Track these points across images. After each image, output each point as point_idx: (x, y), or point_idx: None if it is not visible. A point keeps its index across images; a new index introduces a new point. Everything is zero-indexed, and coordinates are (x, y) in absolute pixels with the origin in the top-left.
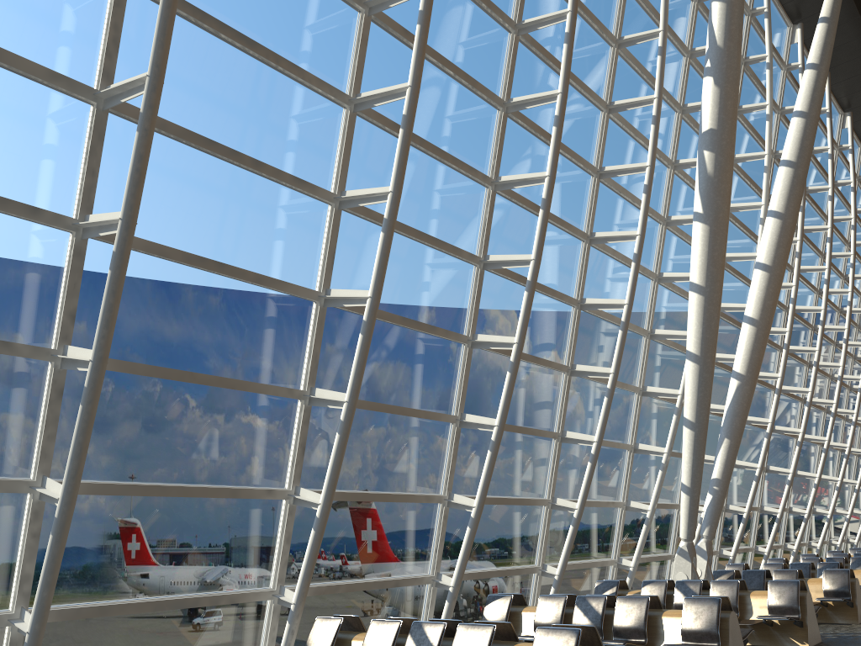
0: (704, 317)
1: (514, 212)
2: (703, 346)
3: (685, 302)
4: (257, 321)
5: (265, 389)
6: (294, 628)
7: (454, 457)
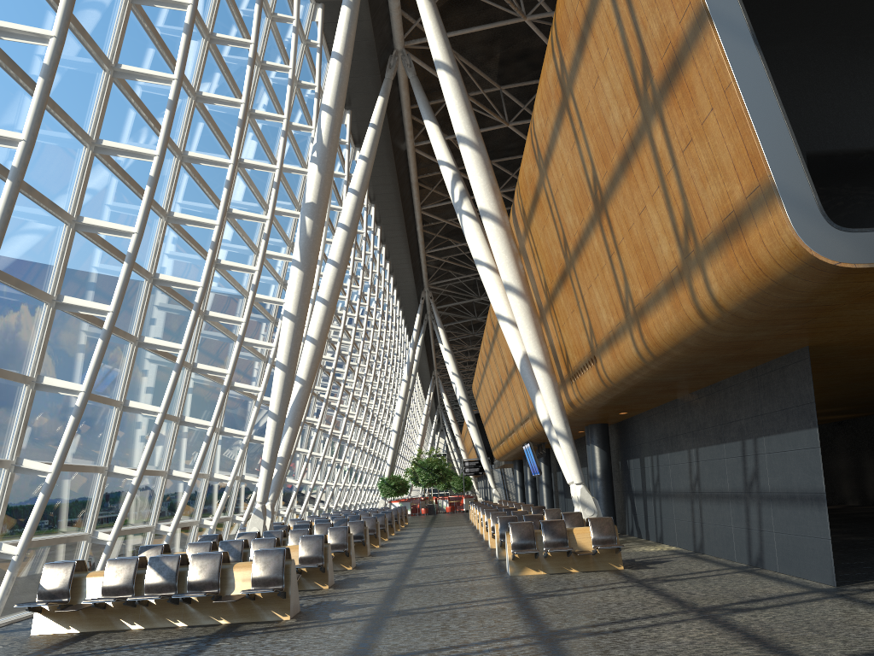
0: (293, 338)
1: (174, 238)
2: (290, 359)
3: (261, 316)
4: (9, 318)
5: (9, 375)
6: (15, 575)
7: (116, 435)
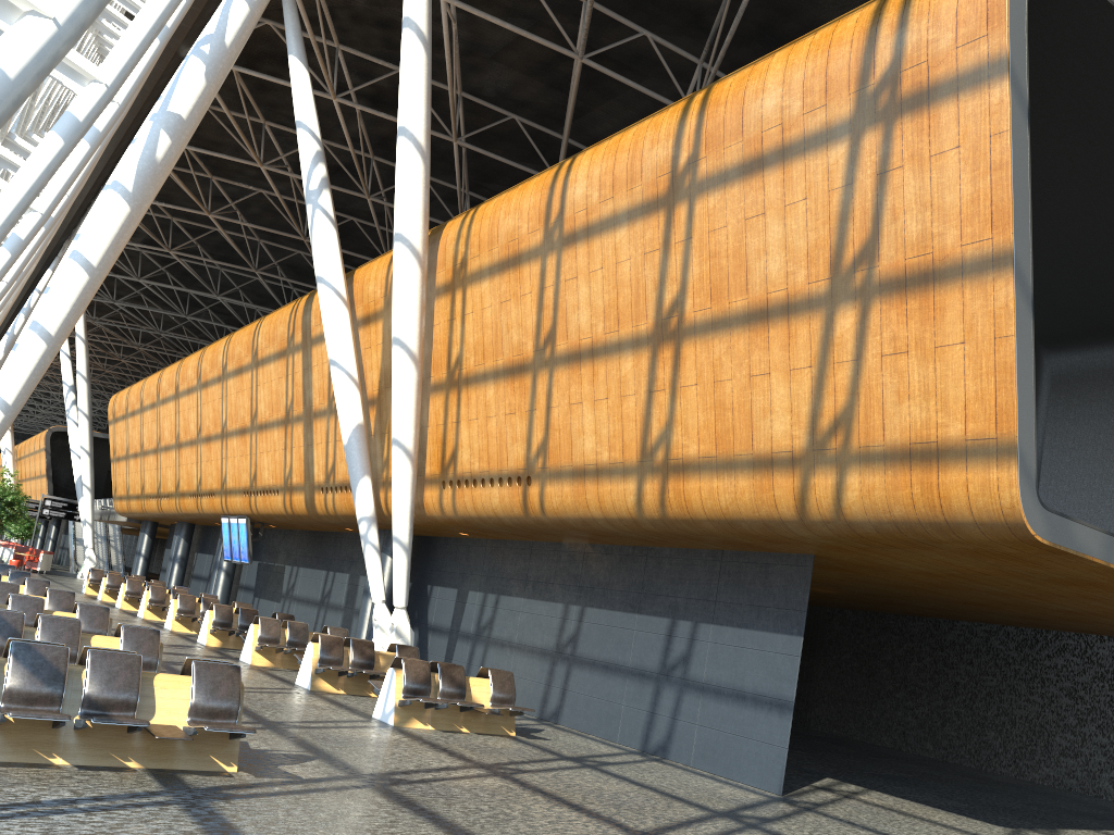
0: (79, 299)
1: None
2: (62, 329)
3: None
4: None
5: None
6: None
7: None
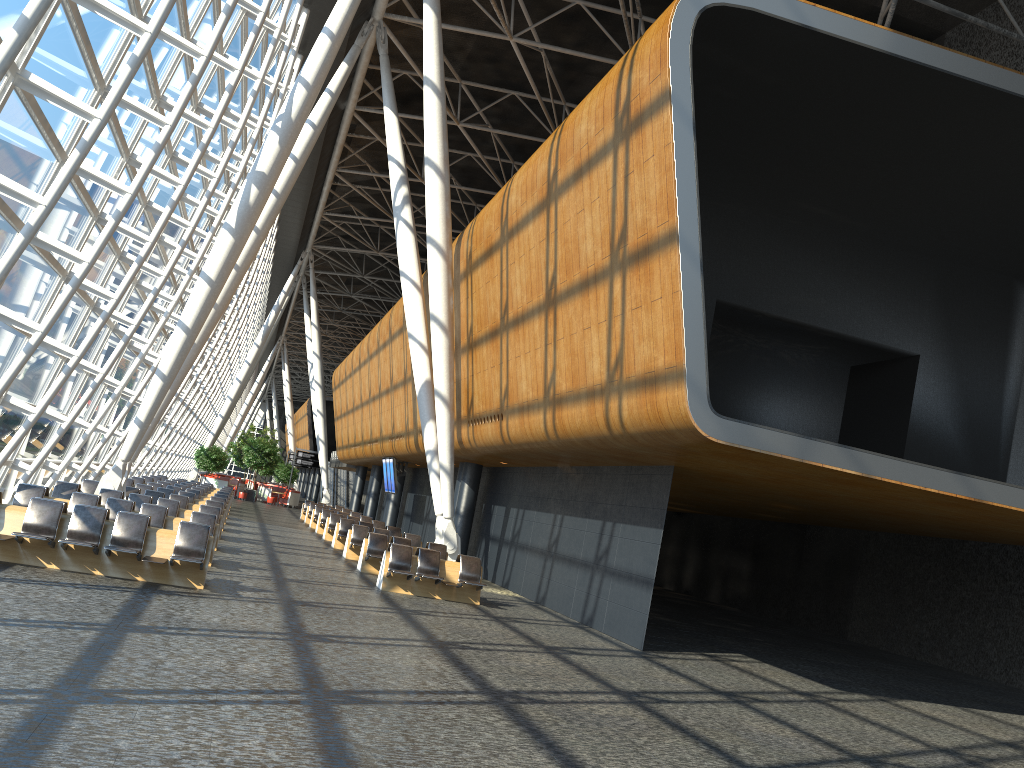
0: (205, 303)
1: (124, 177)
2: (196, 324)
3: (160, 258)
4: None
5: None
6: None
7: None
